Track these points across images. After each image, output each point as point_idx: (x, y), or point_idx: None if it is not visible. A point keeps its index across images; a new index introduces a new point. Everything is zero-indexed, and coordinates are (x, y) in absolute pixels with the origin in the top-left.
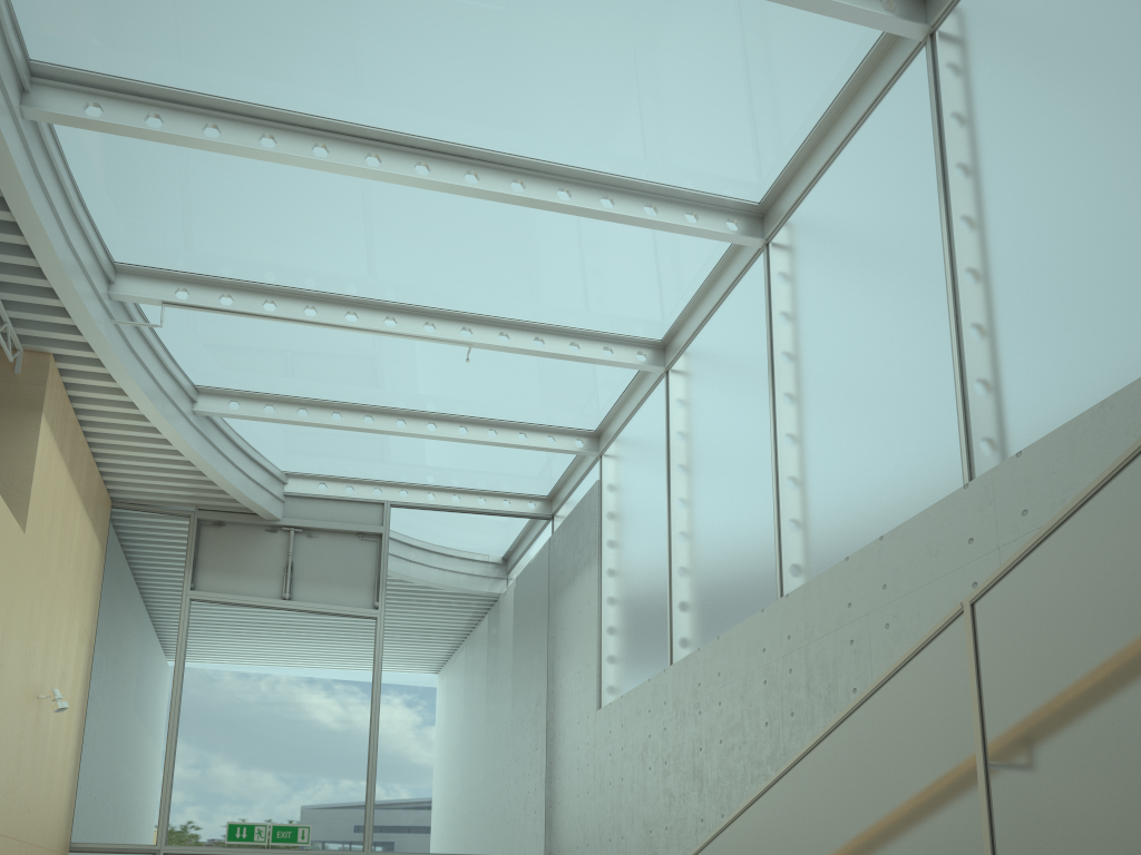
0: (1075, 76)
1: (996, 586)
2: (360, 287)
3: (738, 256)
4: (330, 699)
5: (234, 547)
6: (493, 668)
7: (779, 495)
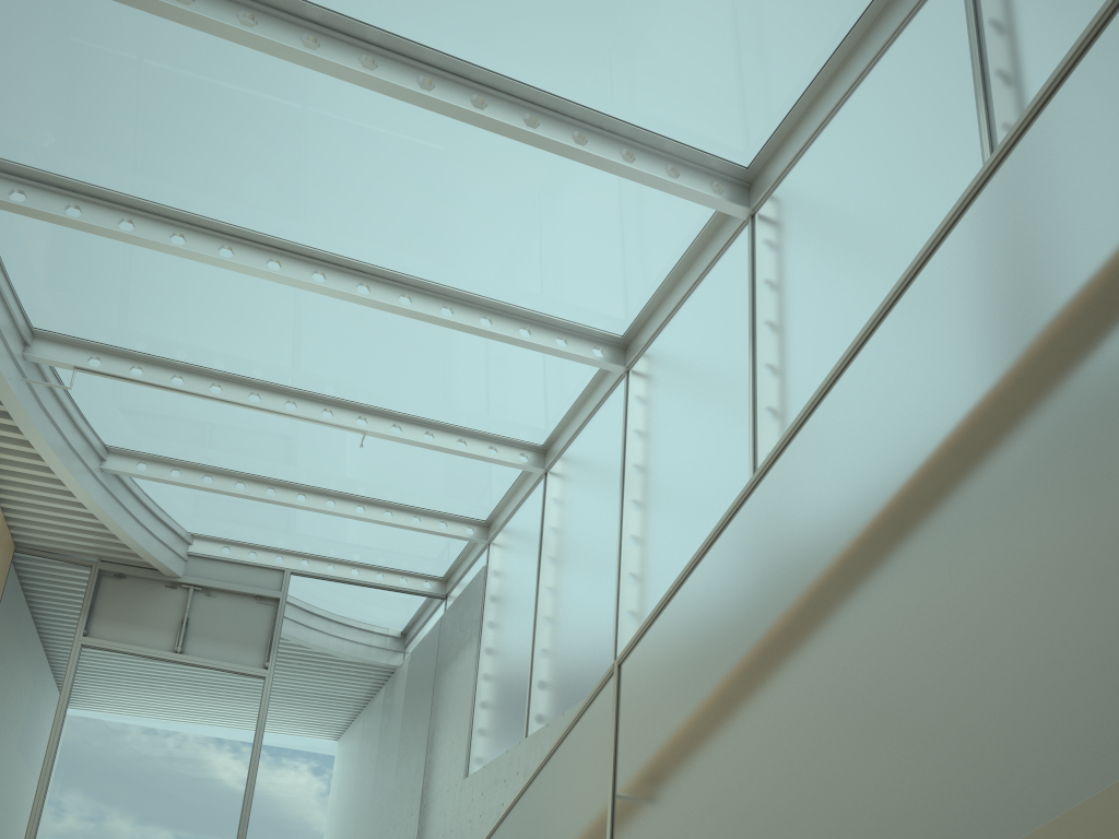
0: (843, 262)
1: (632, 650)
2: (264, 372)
3: (605, 379)
4: (210, 752)
5: (132, 599)
6: (374, 734)
7: (619, 589)
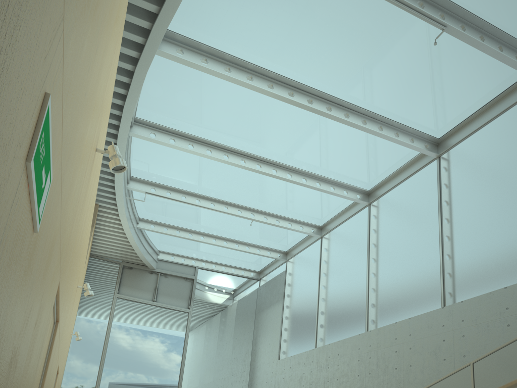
0: (487, 189)
1: (480, 360)
2: (218, 195)
3: (357, 205)
4: (167, 343)
5: (135, 278)
6: (232, 337)
7: (369, 294)
